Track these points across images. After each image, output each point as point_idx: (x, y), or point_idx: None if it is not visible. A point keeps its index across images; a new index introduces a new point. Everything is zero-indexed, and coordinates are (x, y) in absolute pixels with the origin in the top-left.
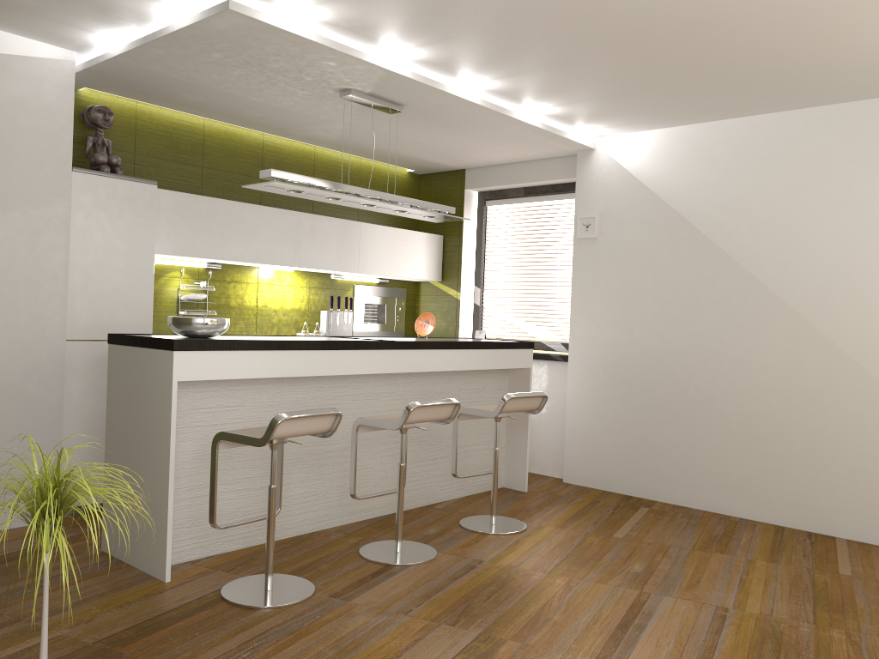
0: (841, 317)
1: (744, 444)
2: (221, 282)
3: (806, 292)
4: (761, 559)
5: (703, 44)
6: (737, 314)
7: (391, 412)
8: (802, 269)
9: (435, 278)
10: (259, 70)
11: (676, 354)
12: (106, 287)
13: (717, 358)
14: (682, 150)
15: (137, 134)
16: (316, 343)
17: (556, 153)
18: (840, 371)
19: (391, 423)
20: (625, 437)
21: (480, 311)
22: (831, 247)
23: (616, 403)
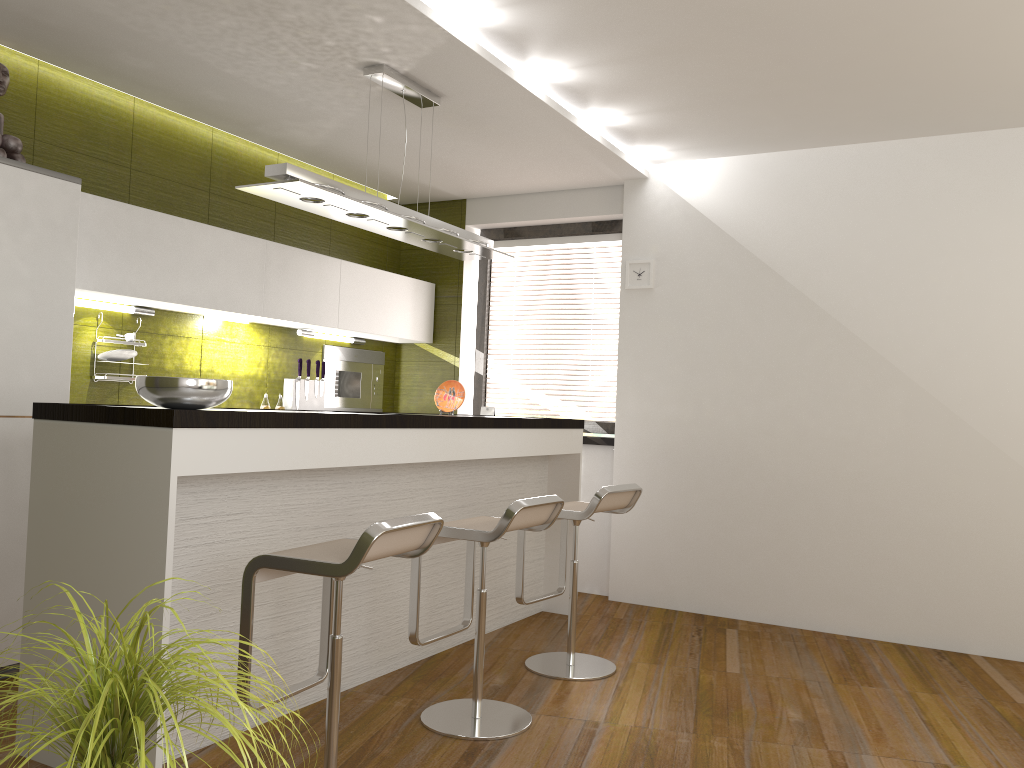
0: (968, 388)
1: (850, 543)
2: (152, 335)
3: (924, 357)
4: (920, 691)
5: (869, 35)
6: (838, 384)
7: None
8: (918, 330)
9: (426, 339)
10: (262, 22)
11: (760, 434)
12: (2, 333)
13: (813, 438)
14: (764, 183)
15: (39, 111)
16: (356, 418)
17: (597, 181)
18: (969, 452)
19: (483, 532)
20: (693, 539)
21: (483, 382)
22: (954, 303)
23: (681, 497)
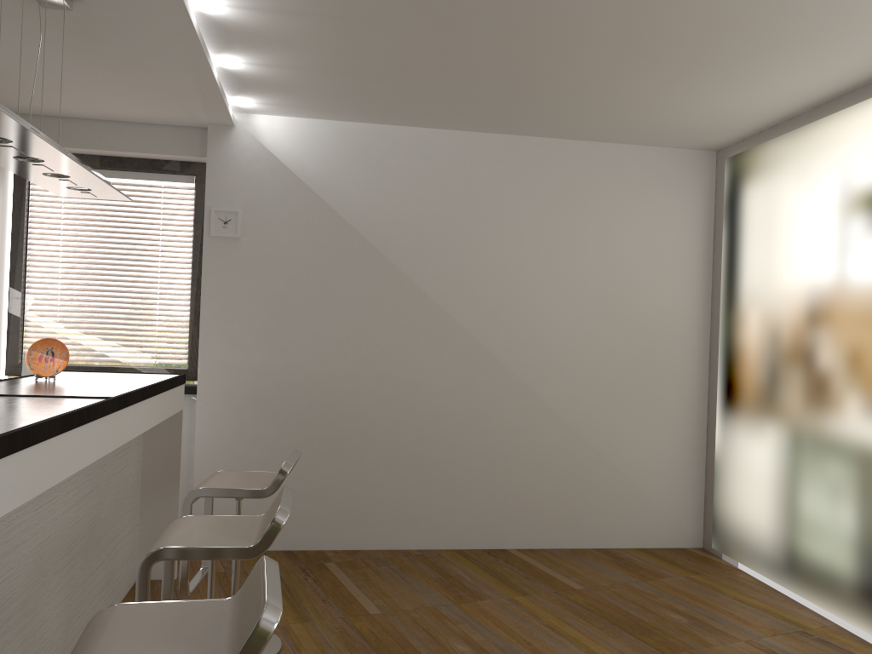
0: (509, 339)
1: (420, 471)
2: None
3: (478, 314)
4: (515, 595)
5: (523, 49)
6: (412, 335)
7: (66, 514)
8: (474, 292)
9: None
10: None
11: (344, 380)
12: None
13: (390, 382)
14: (350, 149)
15: None
16: (57, 423)
17: (178, 120)
18: (509, 391)
19: (242, 548)
20: None
21: (21, 326)
22: (500, 272)
23: (268, 442)
